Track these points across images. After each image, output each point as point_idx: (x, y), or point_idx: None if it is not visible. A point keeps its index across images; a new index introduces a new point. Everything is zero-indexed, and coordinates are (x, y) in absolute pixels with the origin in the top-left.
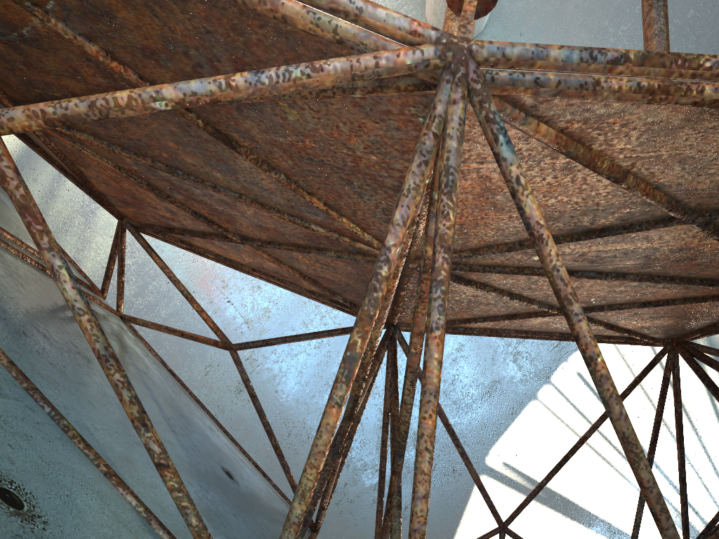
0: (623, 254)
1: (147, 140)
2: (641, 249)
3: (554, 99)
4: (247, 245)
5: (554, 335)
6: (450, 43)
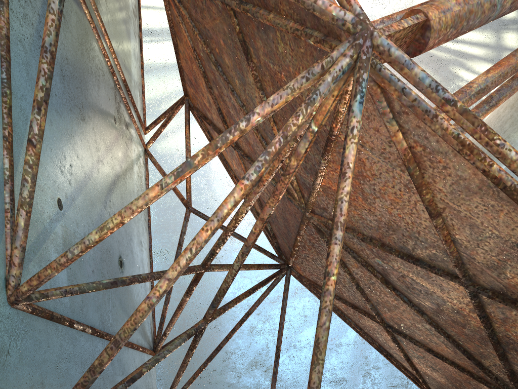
0: (425, 293)
1: (212, 32)
2: (436, 295)
3: (410, 114)
4: (236, 152)
5: (374, 343)
6: (363, 21)
